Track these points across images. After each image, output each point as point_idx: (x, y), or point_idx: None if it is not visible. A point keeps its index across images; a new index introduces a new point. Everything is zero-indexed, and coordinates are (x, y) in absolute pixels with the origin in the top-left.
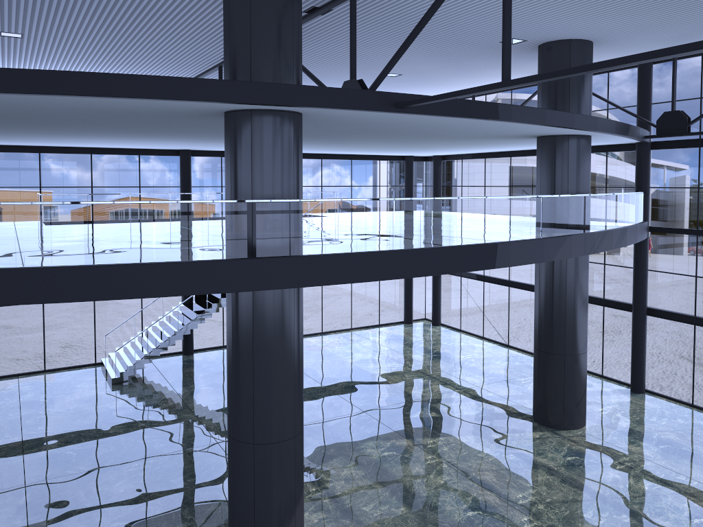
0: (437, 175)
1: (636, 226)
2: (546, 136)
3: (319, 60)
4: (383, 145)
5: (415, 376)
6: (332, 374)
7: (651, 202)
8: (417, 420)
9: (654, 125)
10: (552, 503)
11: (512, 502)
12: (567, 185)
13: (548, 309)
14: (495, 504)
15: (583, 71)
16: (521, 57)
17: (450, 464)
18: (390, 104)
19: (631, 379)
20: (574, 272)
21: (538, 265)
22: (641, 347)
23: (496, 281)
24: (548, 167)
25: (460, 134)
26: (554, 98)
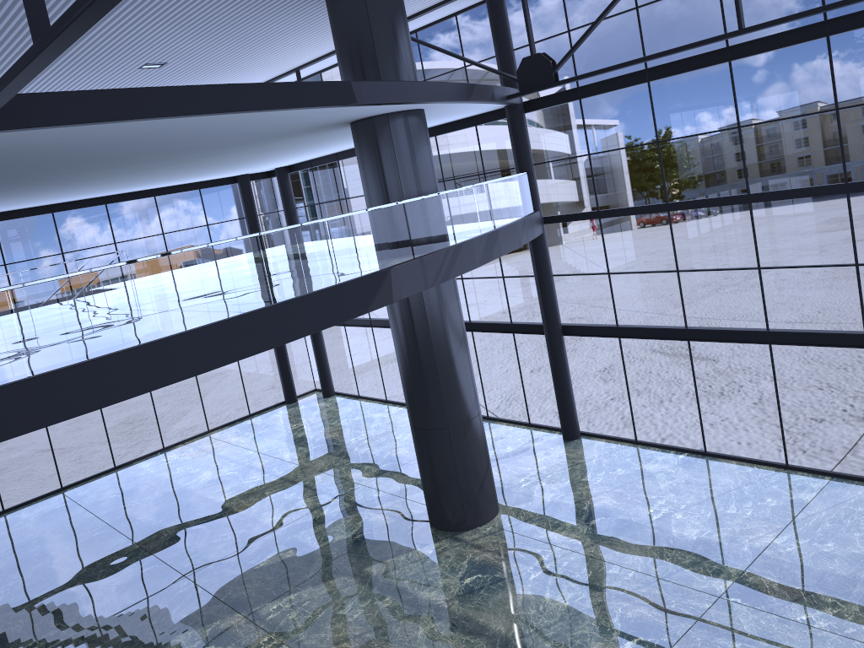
0: (286, 194)
1: (514, 224)
2: (358, 121)
3: (3, 59)
4: (159, 172)
5: (280, 490)
6: (158, 519)
7: (601, 168)
8: (264, 571)
9: (515, 79)
10: None
11: None
12: (400, 187)
13: (414, 369)
14: None
15: None
16: (317, 11)
17: (293, 644)
18: None
19: (561, 424)
20: (437, 308)
21: (389, 309)
22: (564, 379)
23: (385, 324)
24: (371, 165)
25: (225, 141)
26: (356, 63)
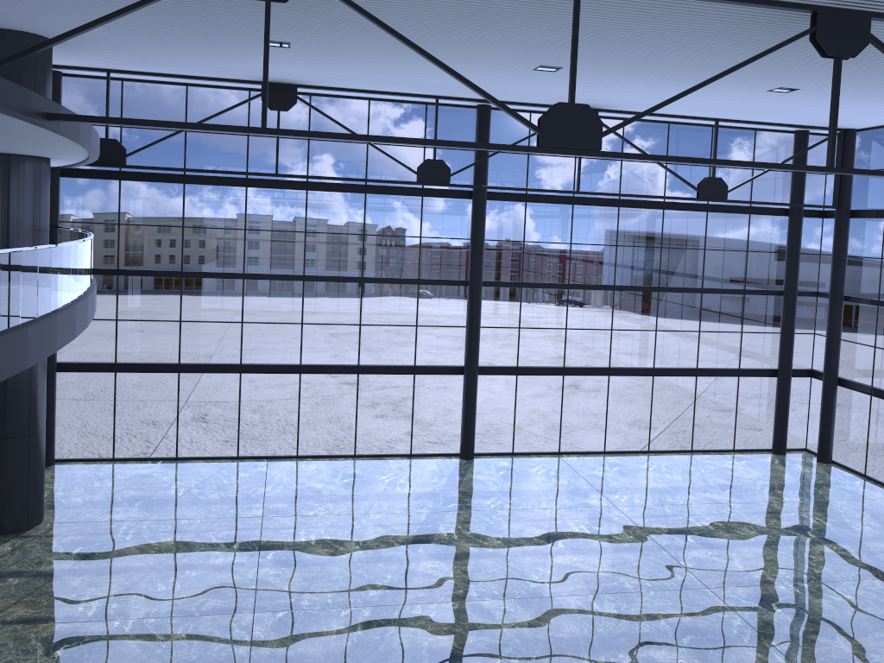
0: None
1: None
2: (2, 154)
3: None
4: None
5: None
6: None
7: None
8: None
9: None
10: (120, 596)
11: (83, 618)
12: (33, 220)
13: (7, 382)
14: (68, 629)
15: (367, 140)
16: None
17: None
18: (43, 113)
19: None
20: None
21: None
22: (53, 410)
23: None
24: (7, 195)
25: None
26: None
